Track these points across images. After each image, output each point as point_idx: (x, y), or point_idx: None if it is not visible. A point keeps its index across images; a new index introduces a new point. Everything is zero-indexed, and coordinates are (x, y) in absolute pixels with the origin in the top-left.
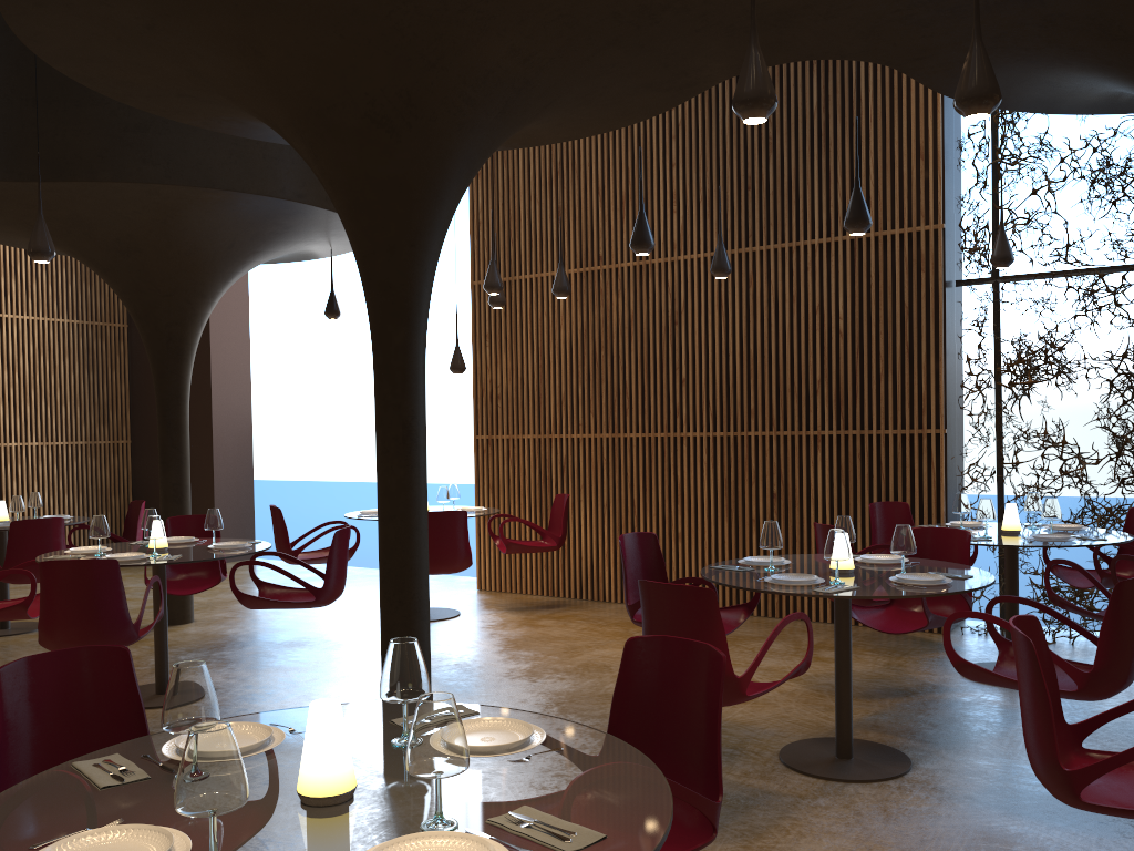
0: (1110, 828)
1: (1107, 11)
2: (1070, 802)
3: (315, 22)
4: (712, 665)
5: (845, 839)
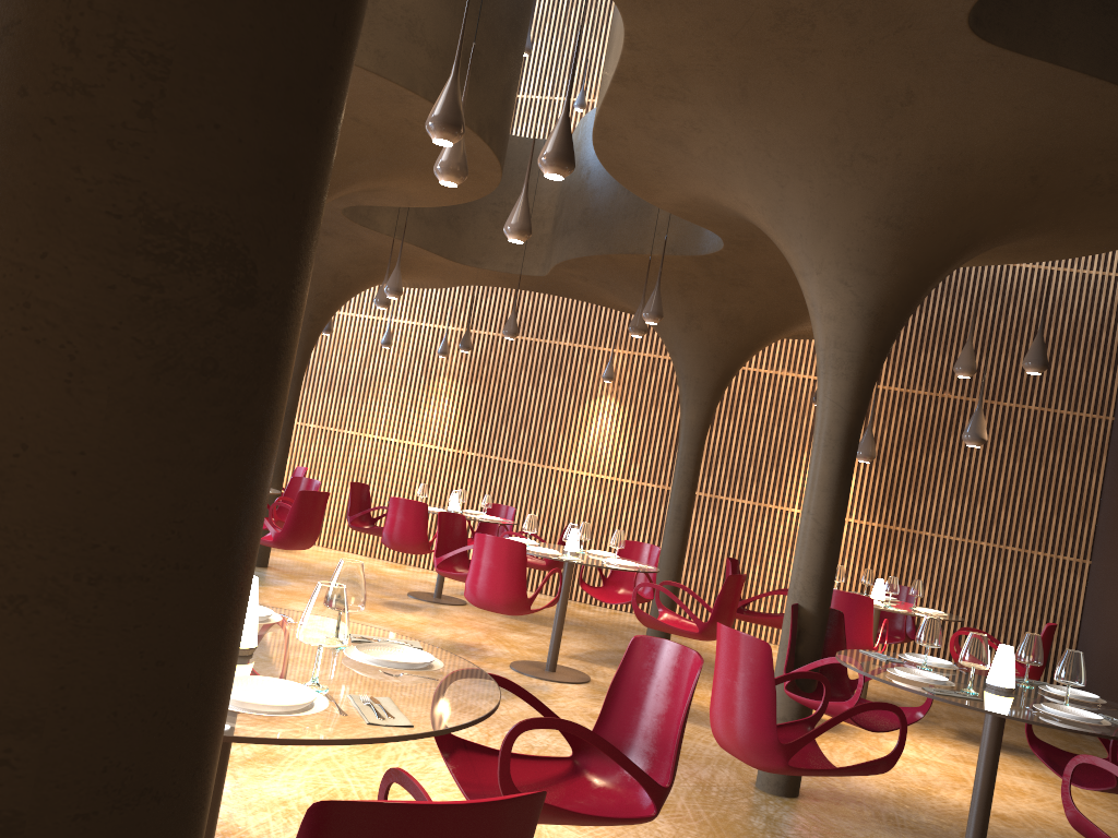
0: (280, 583)
1: (330, 248)
2: (425, 551)
3: (378, 176)
4: (457, 519)
5: (289, 603)
